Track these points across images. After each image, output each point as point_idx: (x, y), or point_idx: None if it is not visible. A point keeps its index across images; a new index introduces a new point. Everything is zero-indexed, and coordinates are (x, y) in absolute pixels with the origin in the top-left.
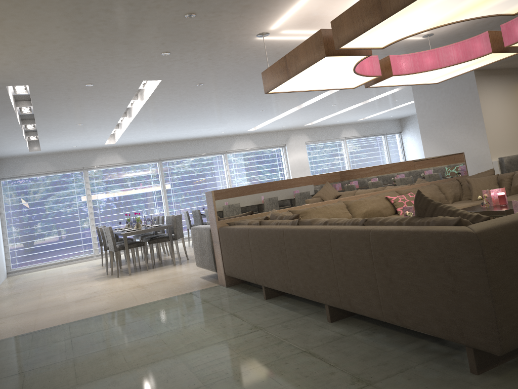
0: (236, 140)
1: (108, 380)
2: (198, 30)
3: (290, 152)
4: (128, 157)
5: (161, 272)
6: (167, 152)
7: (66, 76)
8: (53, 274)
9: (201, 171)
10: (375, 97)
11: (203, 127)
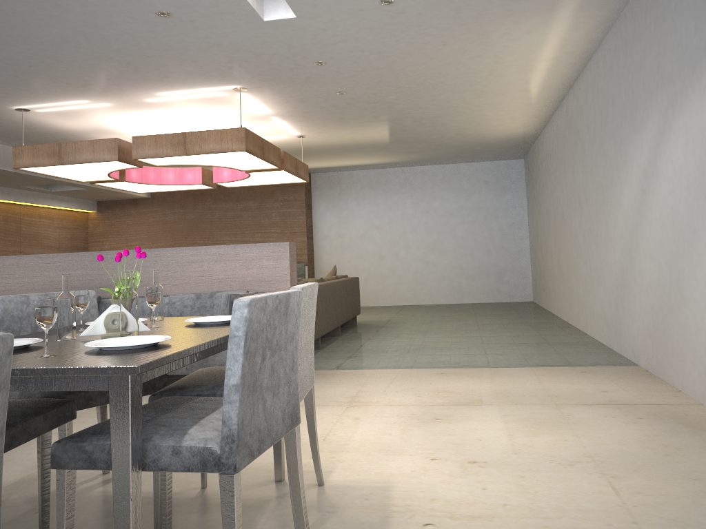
0: None
1: (465, 335)
2: (317, 85)
3: None
4: None
5: None
6: None
7: (431, 19)
8: None
9: None
10: None
11: None
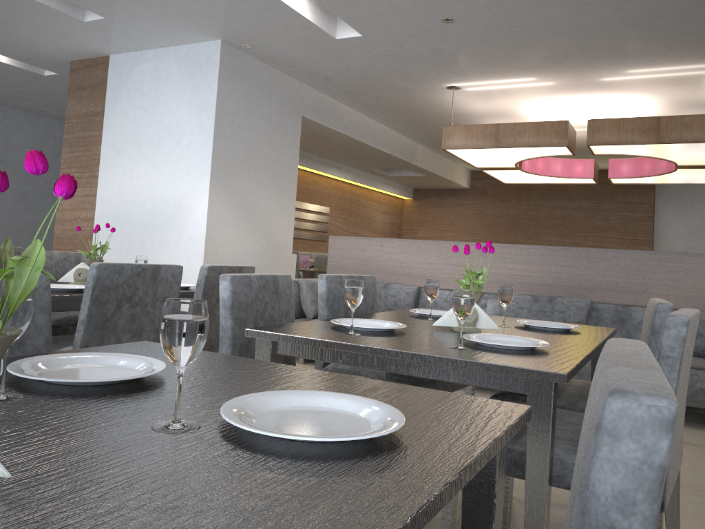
0: None
1: None
2: None
3: None
4: None
5: None
6: None
7: None
8: None
9: None
10: None
11: None
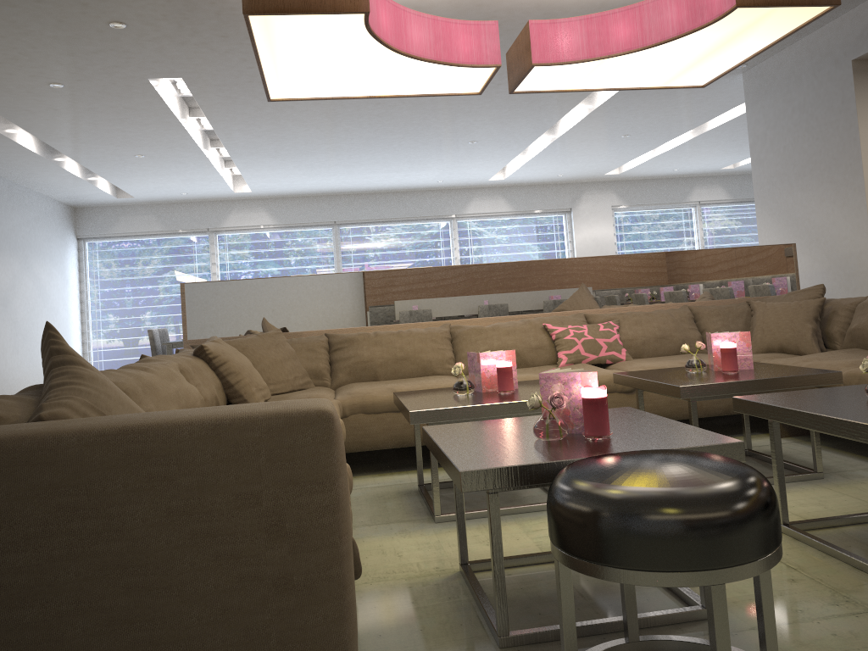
0: (476, 197)
1: None
2: None
3: (578, 224)
4: (281, 216)
5: None
6: (347, 212)
7: None
8: None
9: (408, 248)
10: (716, 122)
11: (388, 171)
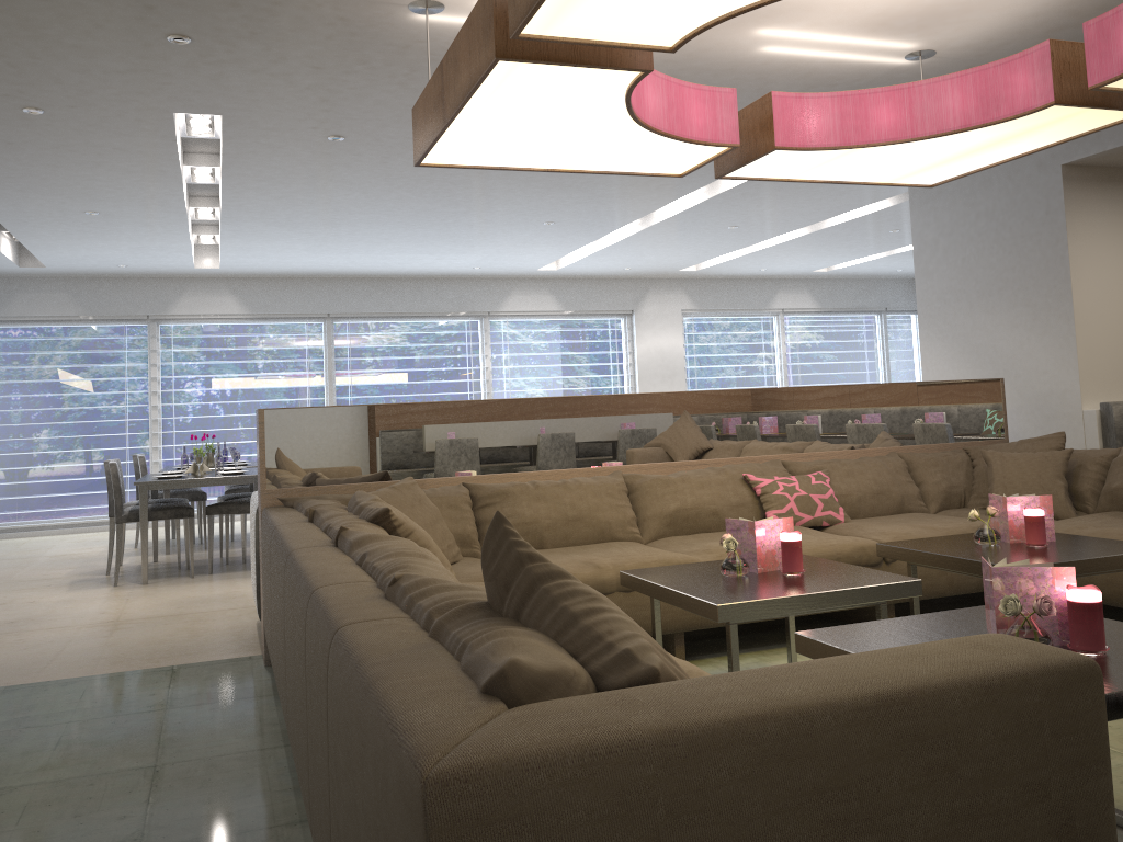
0: (516, 290)
1: None
2: None
3: (641, 331)
4: (255, 304)
5: (210, 588)
6: (346, 301)
7: None
8: (28, 552)
9: (424, 353)
10: (839, 218)
11: (419, 251)
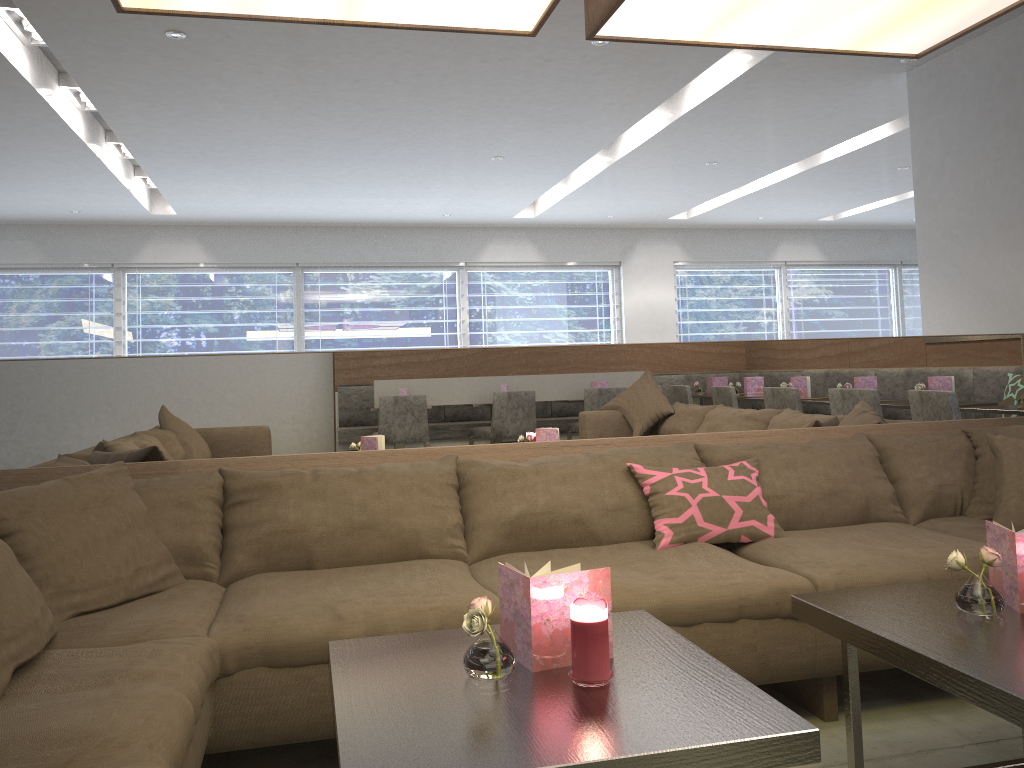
0: (494, 239)
1: None
2: None
3: (629, 283)
4: (221, 252)
5: None
6: (316, 250)
7: None
8: None
9: (398, 304)
10: (836, 151)
11: (374, 194)
